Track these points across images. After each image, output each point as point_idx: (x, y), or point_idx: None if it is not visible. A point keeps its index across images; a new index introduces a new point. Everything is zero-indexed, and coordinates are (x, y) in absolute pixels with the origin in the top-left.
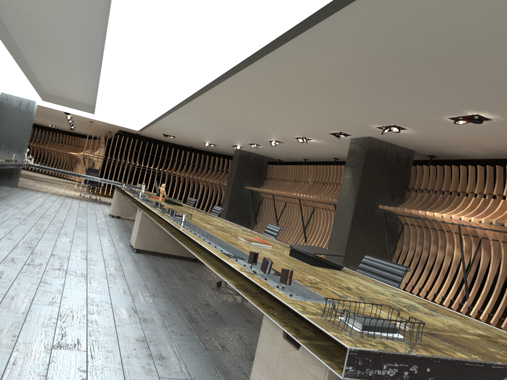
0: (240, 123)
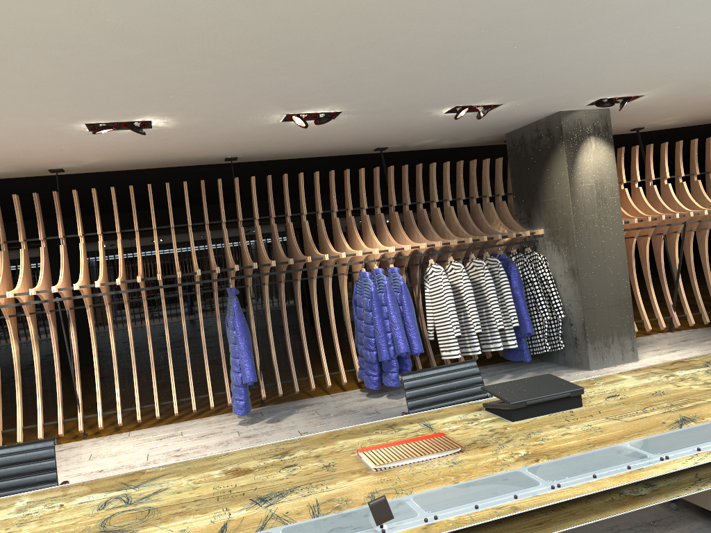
0: None
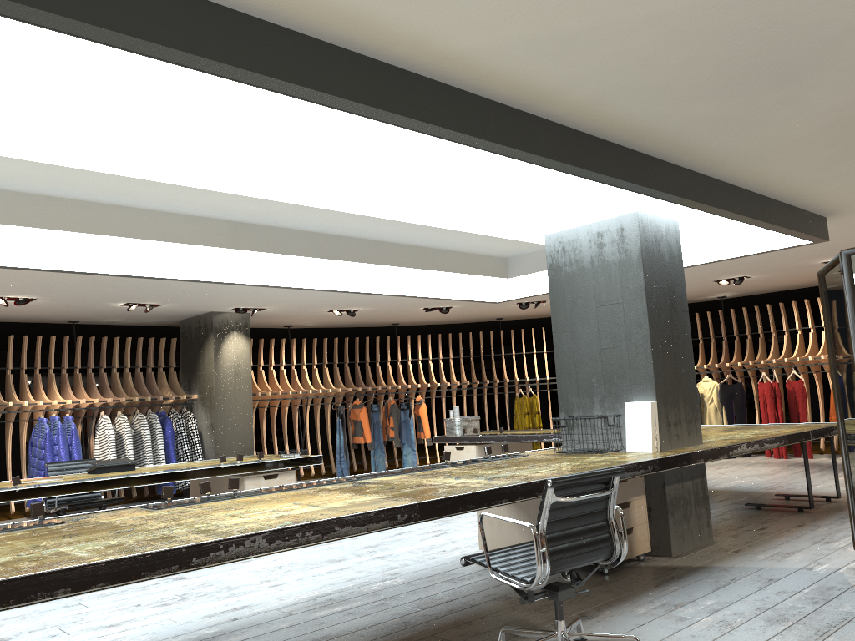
0: None
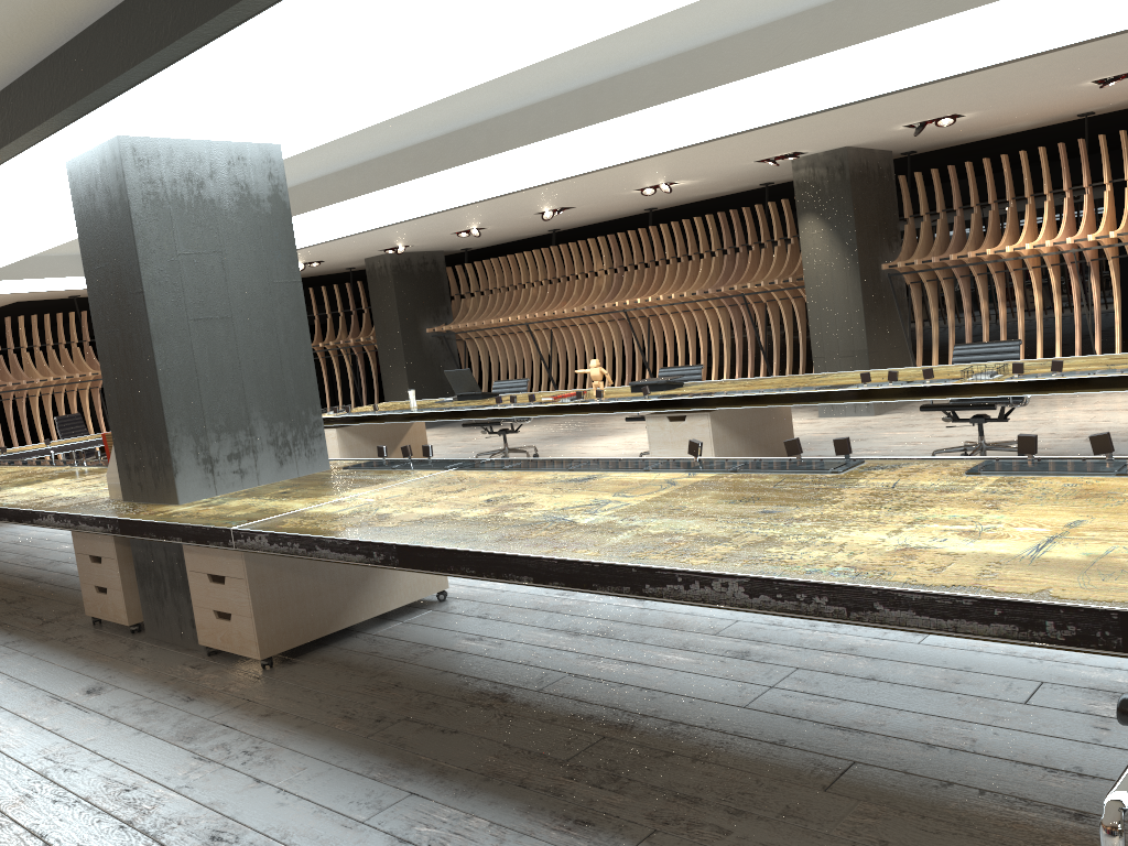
0: (548, 190)
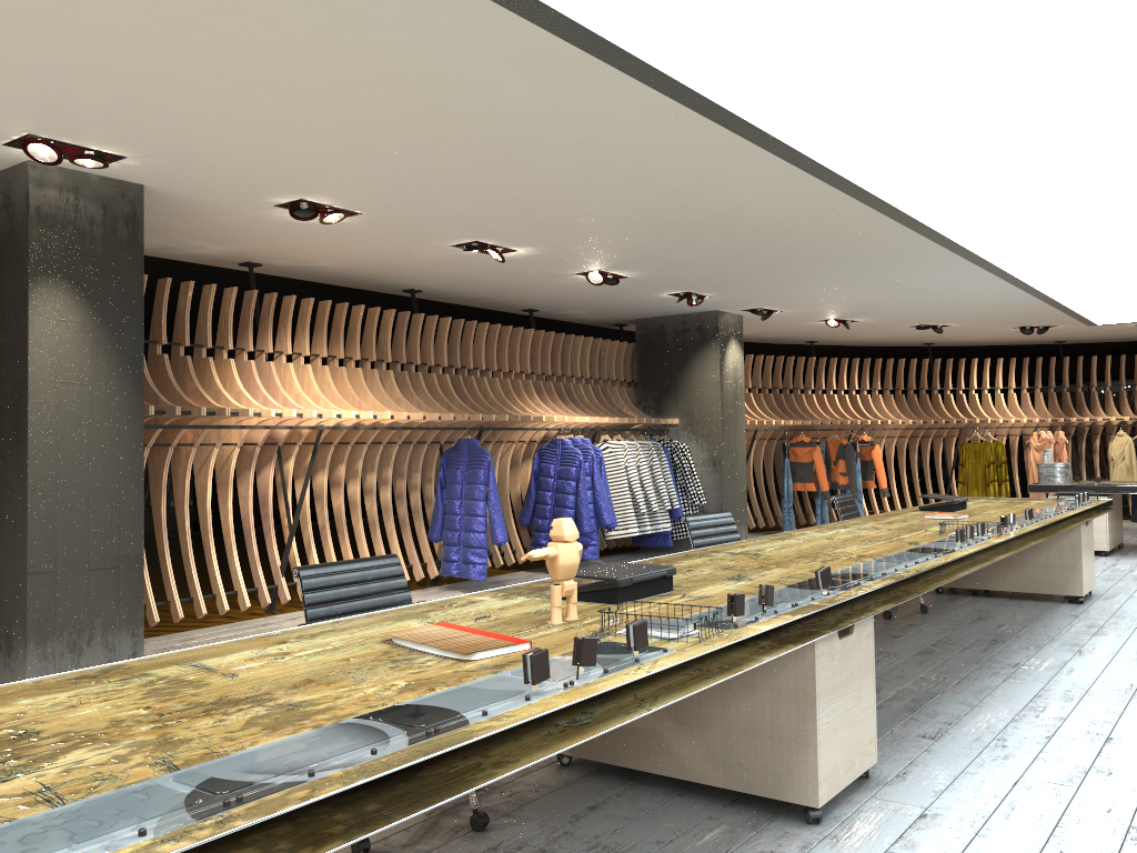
0: None
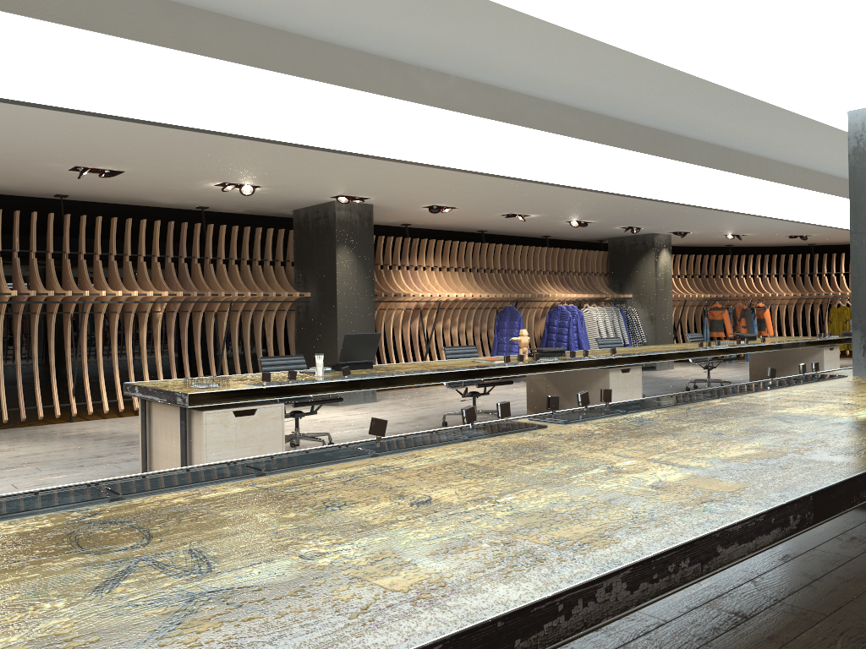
0: (274, 161)
